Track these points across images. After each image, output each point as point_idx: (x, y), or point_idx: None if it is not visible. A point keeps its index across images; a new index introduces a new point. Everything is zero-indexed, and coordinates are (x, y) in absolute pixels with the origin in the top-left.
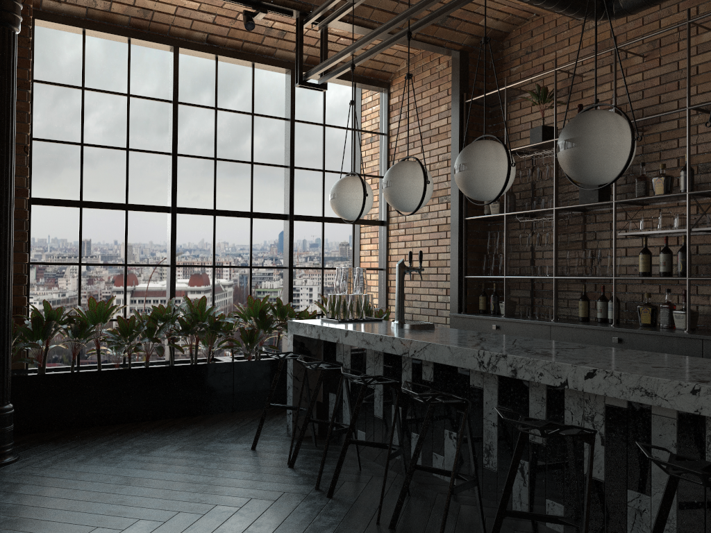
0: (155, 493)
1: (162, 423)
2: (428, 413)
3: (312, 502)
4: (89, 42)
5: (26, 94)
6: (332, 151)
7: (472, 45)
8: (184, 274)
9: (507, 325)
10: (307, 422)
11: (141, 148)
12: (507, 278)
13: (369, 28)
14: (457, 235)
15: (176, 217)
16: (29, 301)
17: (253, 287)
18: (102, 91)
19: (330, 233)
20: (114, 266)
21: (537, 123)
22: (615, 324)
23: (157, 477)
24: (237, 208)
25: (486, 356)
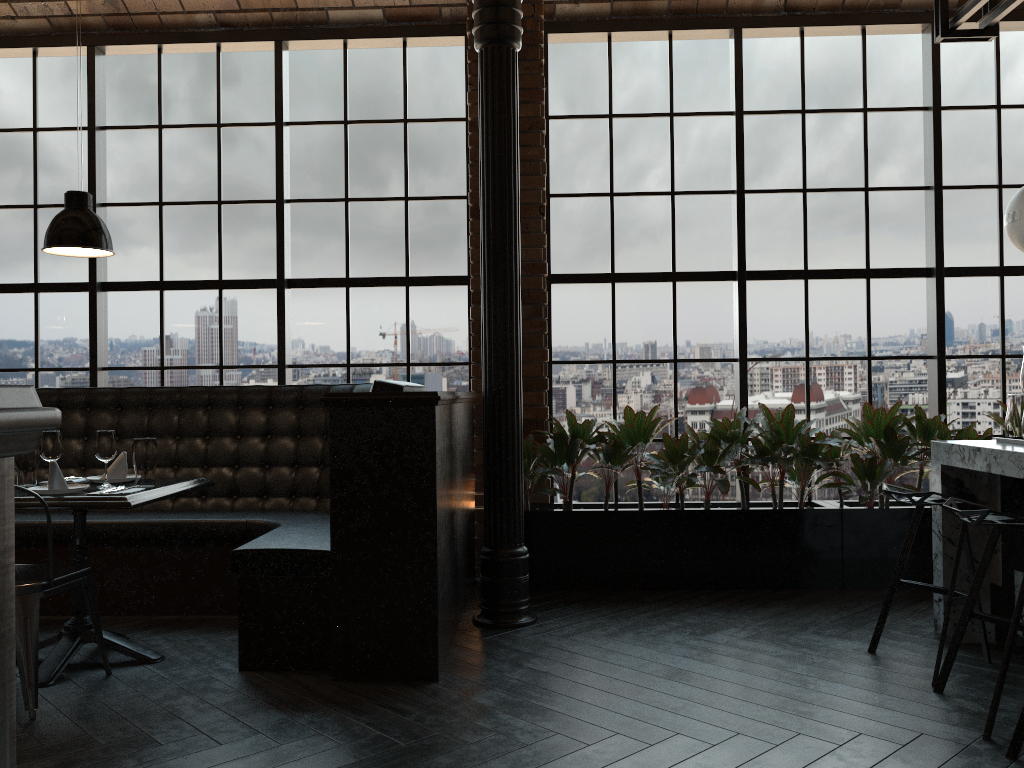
0: (706, 698)
1: (729, 595)
2: None
3: (975, 762)
4: (617, 50)
5: (539, 136)
6: (1015, 150)
7: None
8: (760, 372)
9: None
10: (966, 617)
11: (691, 189)
12: None
13: None
14: None
15: (744, 286)
16: (552, 413)
17: (873, 391)
18: (635, 115)
19: (1017, 294)
20: (658, 363)
21: None
22: None
23: (712, 673)
24: (843, 265)
25: None
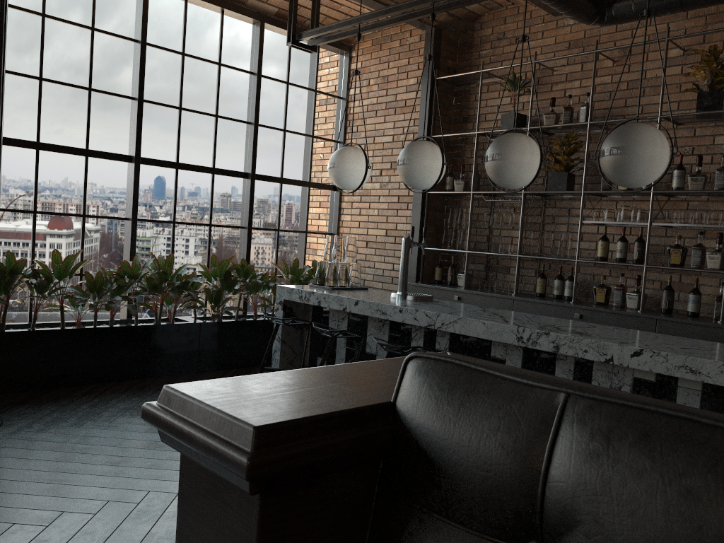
0: None
1: (131, 384)
2: None
3: None
4: None
5: None
6: (293, 111)
7: (446, 23)
8: (144, 229)
9: (469, 296)
10: None
11: (104, 90)
12: (469, 253)
13: None
14: (420, 208)
15: (139, 168)
16: None
17: (211, 246)
18: (64, 21)
19: (287, 195)
20: (71, 216)
21: (504, 108)
22: (574, 301)
23: None
24: (200, 163)
25: (526, 332)
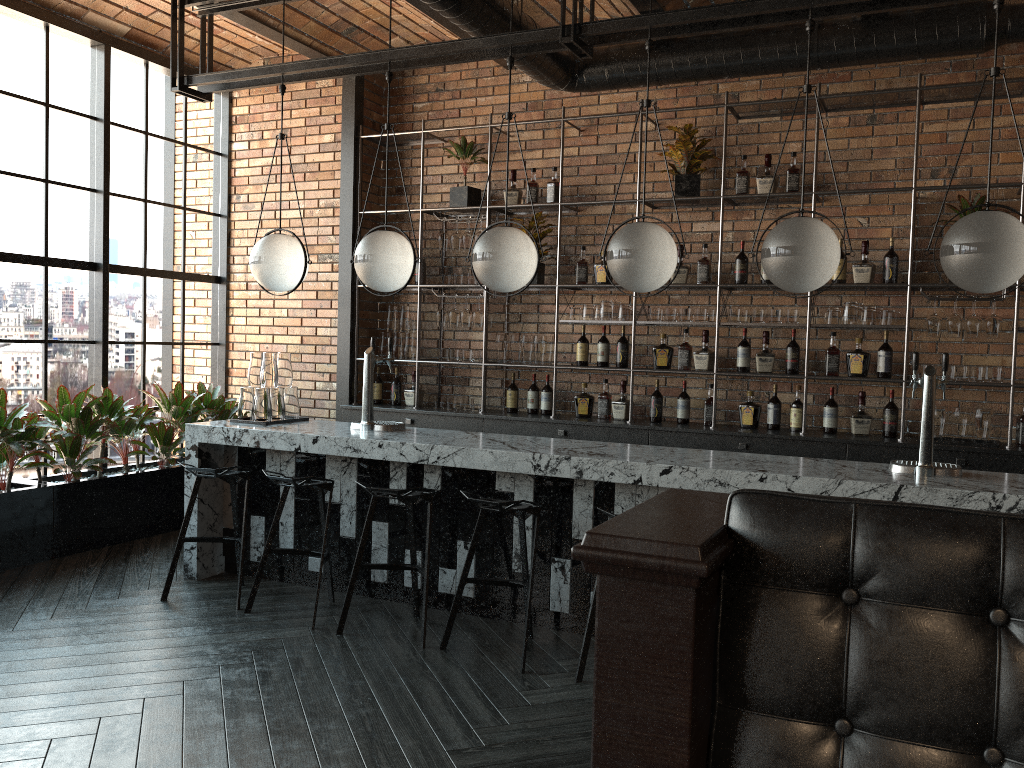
0: (115, 669)
1: None
2: (478, 523)
3: (328, 642)
4: None
5: None
6: (156, 173)
7: None
8: None
9: (425, 418)
10: (268, 553)
11: None
12: (419, 363)
13: (262, 23)
14: (350, 306)
15: None
16: None
17: (49, 372)
18: None
19: (154, 292)
20: None
21: (450, 178)
22: (555, 416)
23: (82, 652)
24: (25, 250)
25: (543, 459)
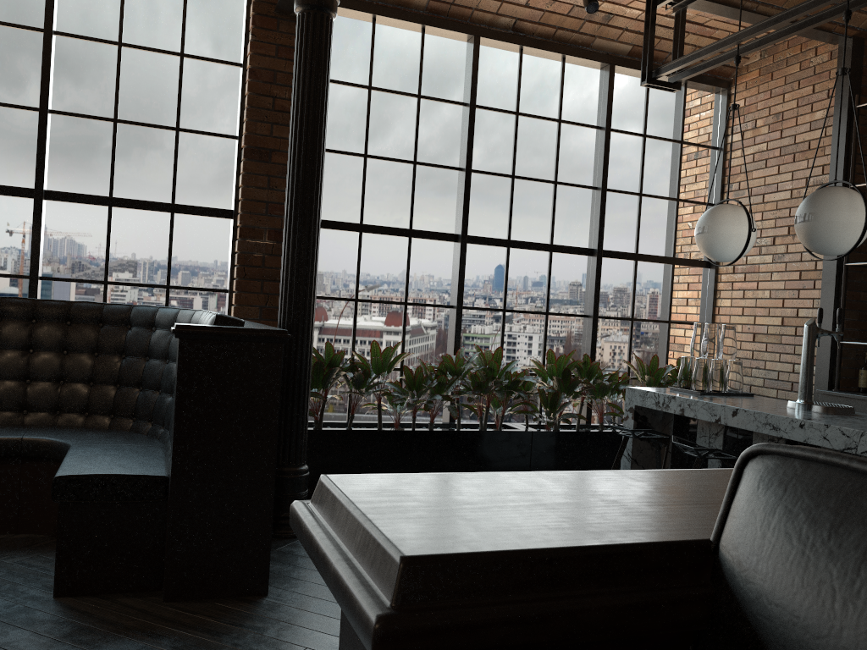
0: None
1: None
2: None
3: None
4: (379, 31)
5: None
6: (652, 170)
7: None
8: (469, 318)
9: None
10: None
11: (429, 162)
12: None
13: (738, 9)
14: (833, 286)
15: (465, 248)
16: None
17: (547, 339)
18: (390, 91)
19: (644, 275)
20: (393, 304)
21: None
22: None
23: None
24: (535, 239)
25: None
